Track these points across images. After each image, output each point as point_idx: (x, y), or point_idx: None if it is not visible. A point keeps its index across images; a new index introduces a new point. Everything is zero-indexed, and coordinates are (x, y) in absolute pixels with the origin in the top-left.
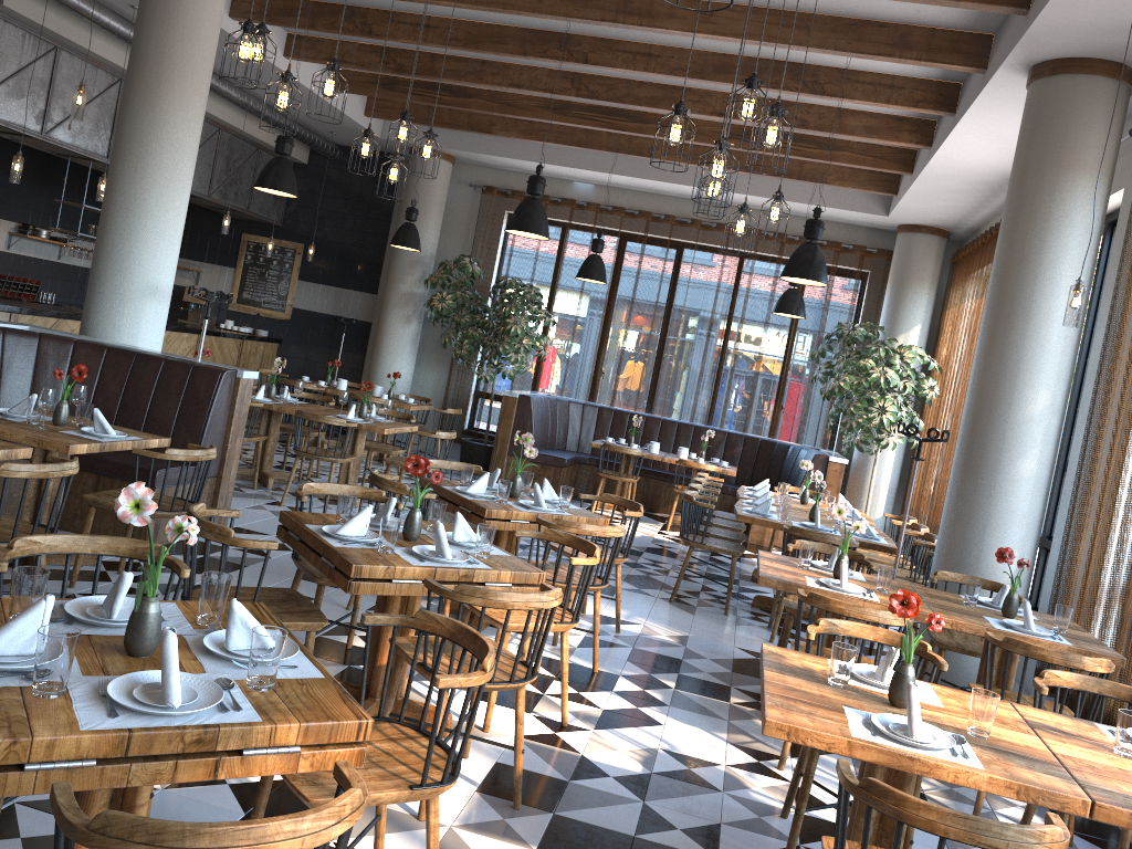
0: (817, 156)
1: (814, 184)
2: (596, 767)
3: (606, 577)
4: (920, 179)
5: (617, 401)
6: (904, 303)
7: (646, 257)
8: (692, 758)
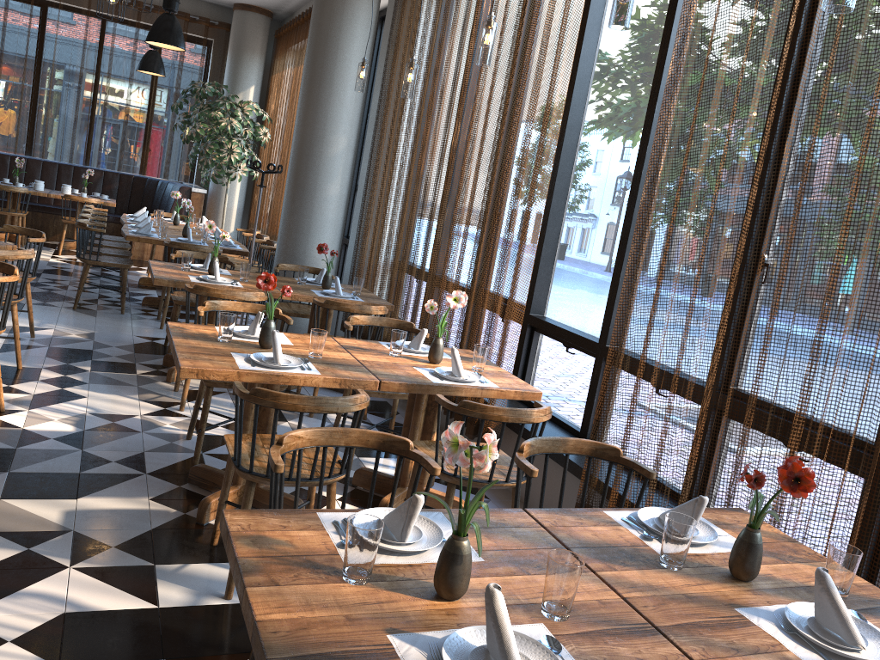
0: None
1: None
2: (38, 435)
3: (21, 293)
4: None
5: None
6: (242, 67)
7: (11, 11)
8: (115, 415)
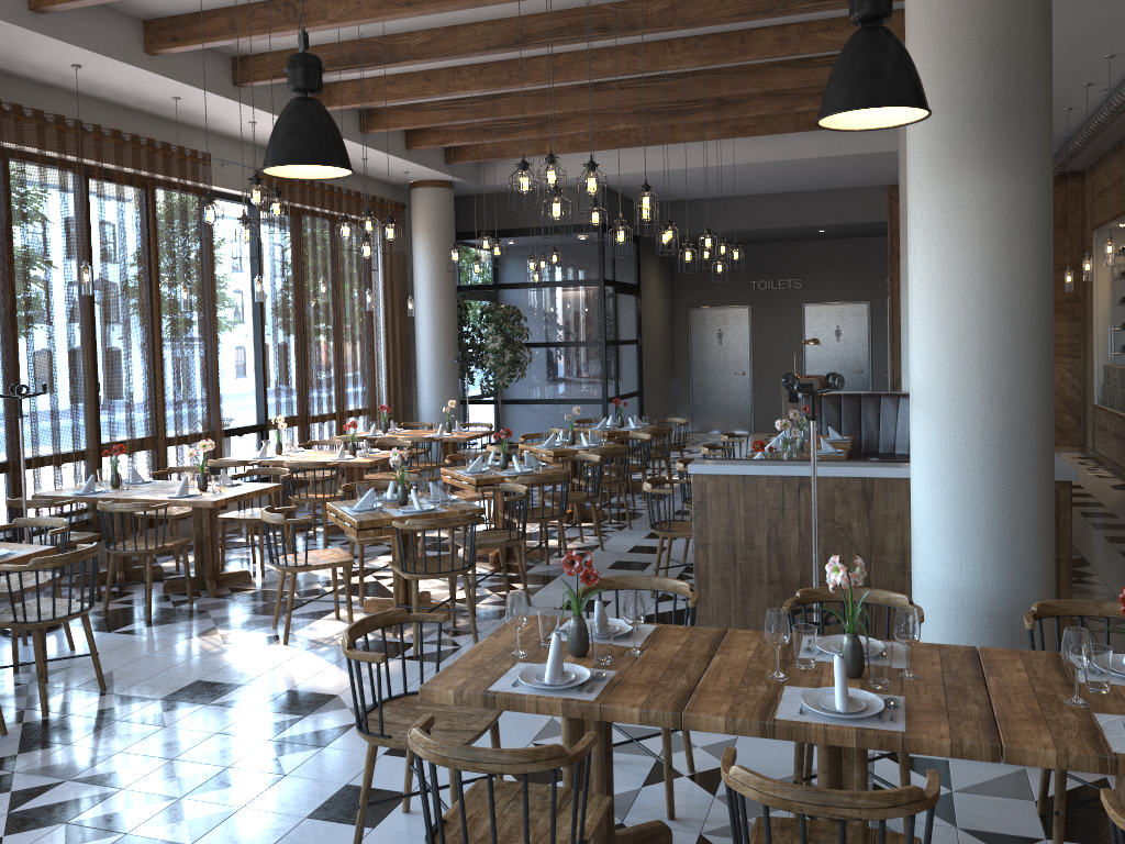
0: None
1: None
2: None
3: None
4: None
5: None
6: None
7: None
8: None
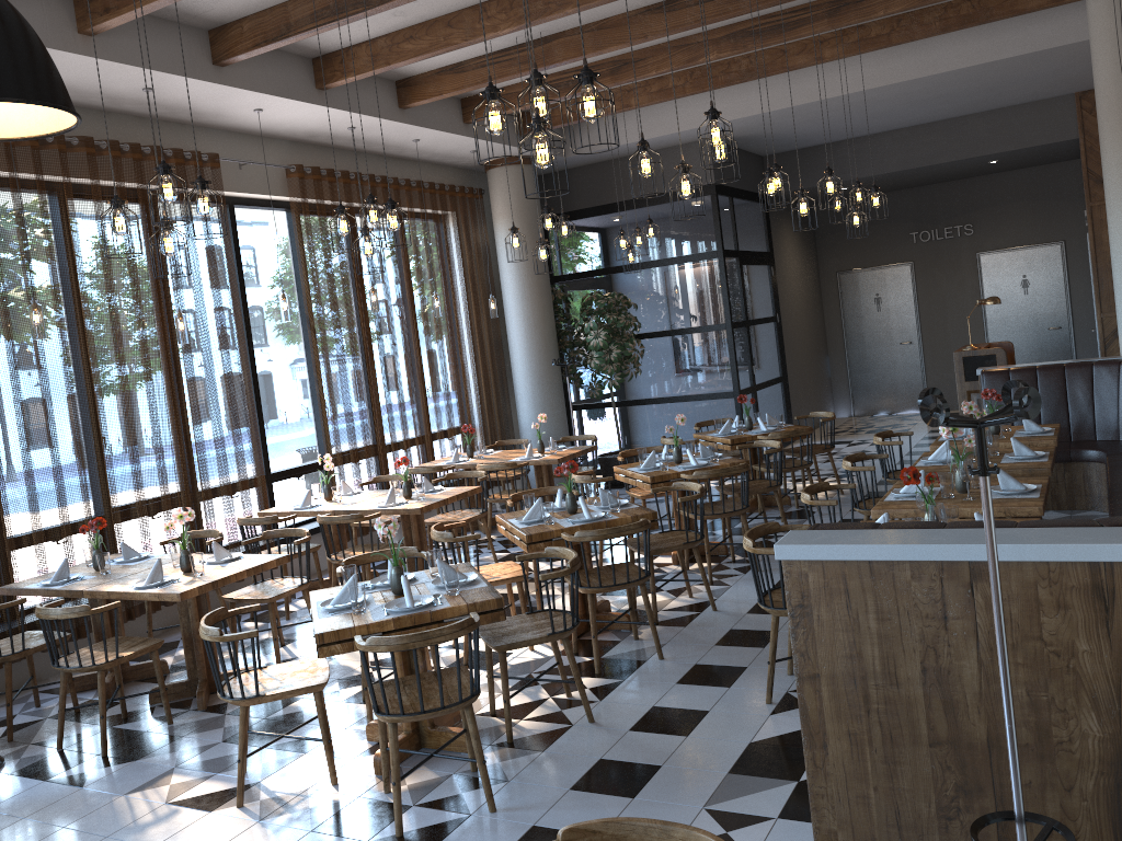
0: None
1: None
2: None
3: None
4: None
5: None
6: None
7: None
8: None
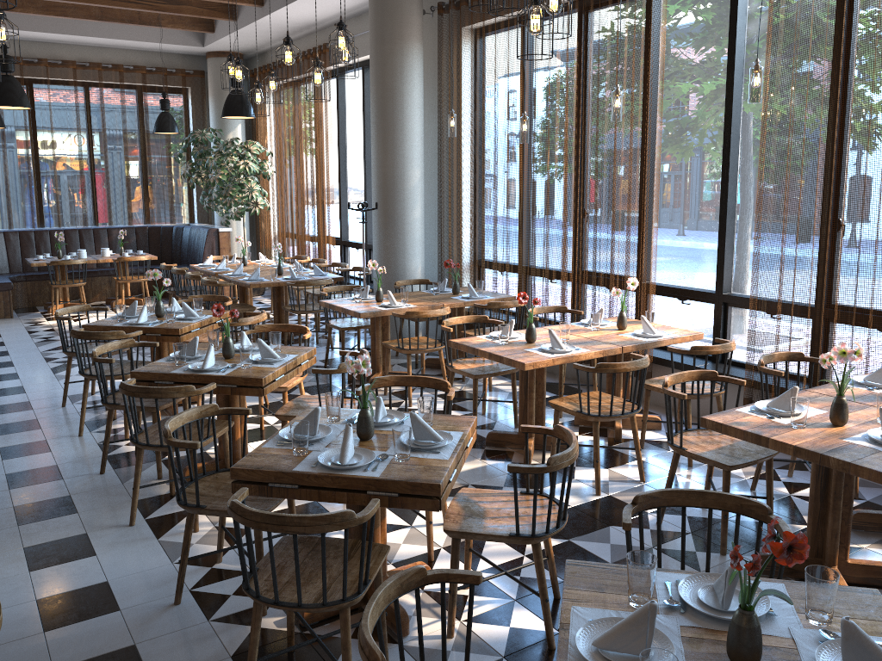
0: (168, 10)
1: (152, 27)
2: None
3: None
4: (249, 26)
5: (14, 224)
6: None
7: None
8: None
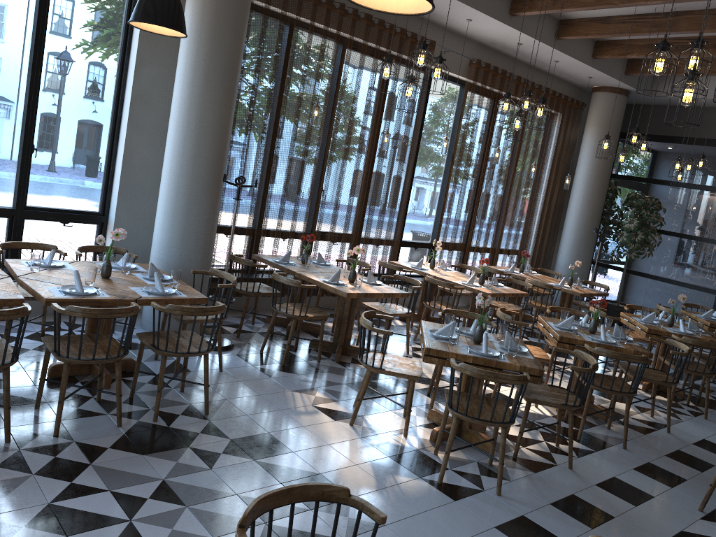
0: None
1: None
2: None
3: None
4: None
5: None
6: None
7: None
8: None
